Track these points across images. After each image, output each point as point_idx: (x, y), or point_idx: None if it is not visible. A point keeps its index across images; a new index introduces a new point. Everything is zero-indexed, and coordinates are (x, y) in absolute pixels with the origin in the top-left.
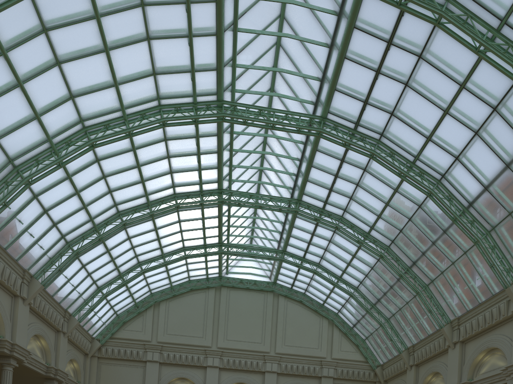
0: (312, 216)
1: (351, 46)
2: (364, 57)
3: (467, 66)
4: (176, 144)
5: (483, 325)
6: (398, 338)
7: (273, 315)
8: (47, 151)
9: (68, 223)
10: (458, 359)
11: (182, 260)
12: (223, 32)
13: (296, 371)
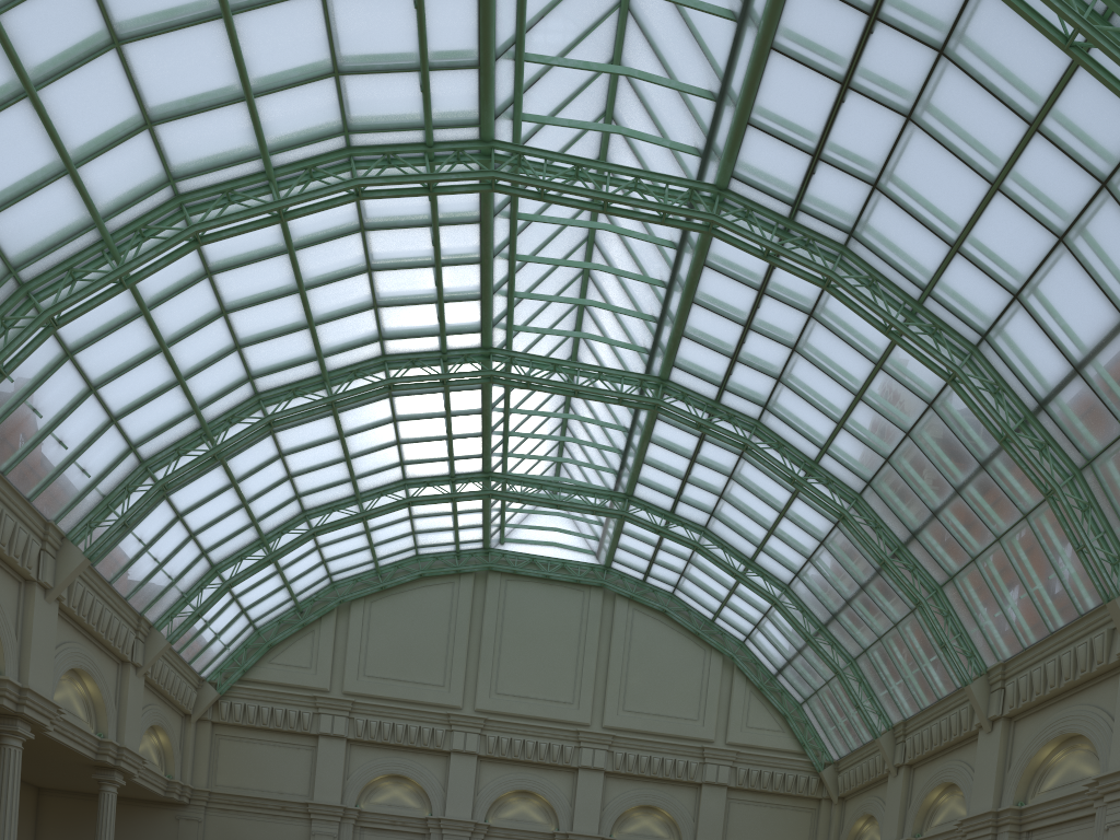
0: (691, 419)
1: (786, 21)
2: (816, 49)
3: (1047, 80)
4: (387, 240)
5: (1056, 683)
6: (873, 703)
7: (602, 642)
8: (95, 249)
9: (145, 417)
10: (997, 756)
11: (400, 509)
12: None
13: (646, 770)
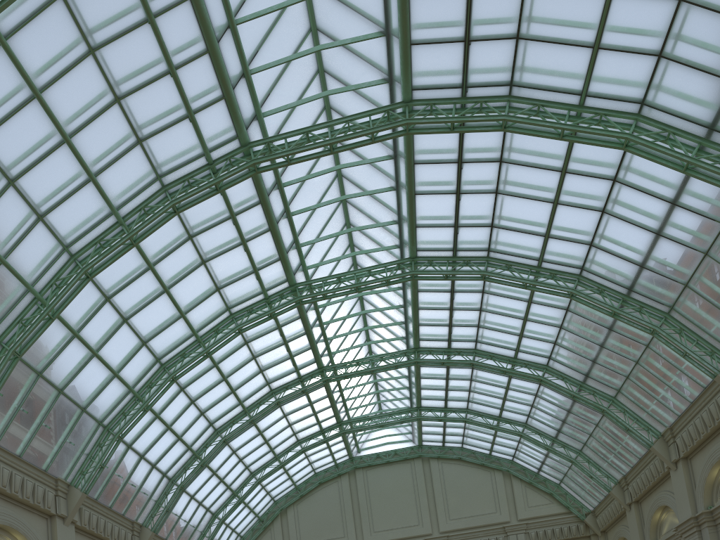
0: (437, 361)
1: (418, 181)
2: (437, 185)
3: (560, 151)
4: (259, 342)
5: (704, 430)
6: (601, 471)
7: (427, 486)
8: (132, 400)
9: (167, 459)
10: (685, 482)
11: (299, 455)
12: (276, 225)
13: None
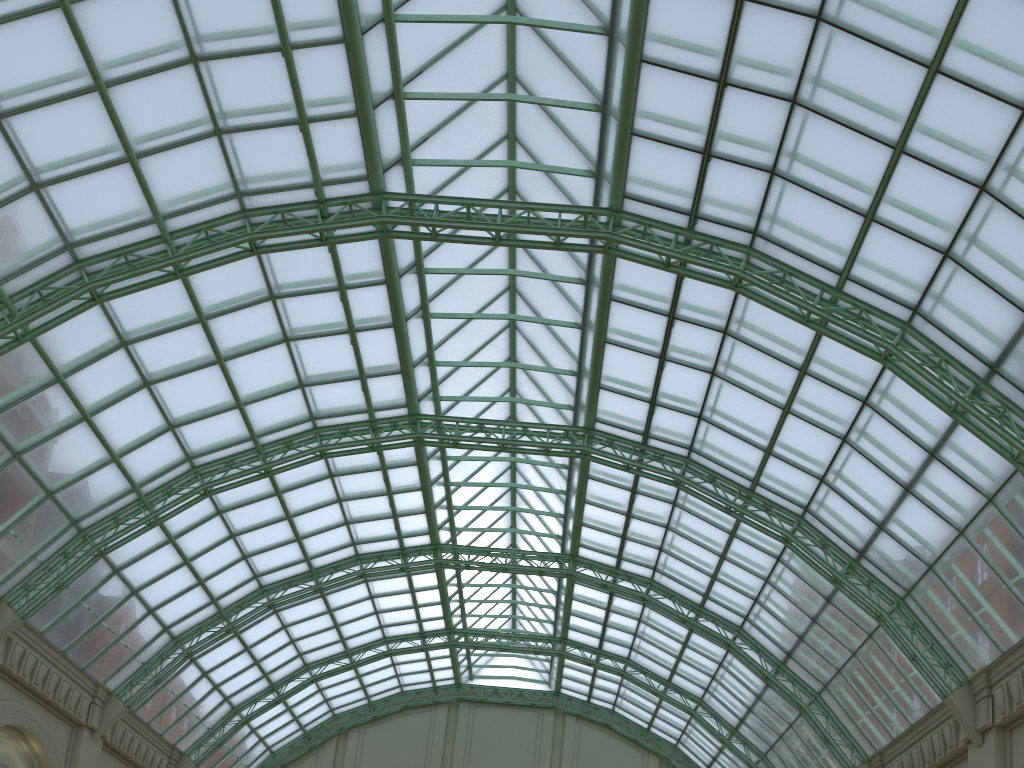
0: (596, 581)
1: (611, 325)
2: (636, 339)
3: (803, 342)
4: (350, 481)
5: (921, 766)
6: None
7: (555, 750)
8: (133, 504)
9: (174, 608)
10: None
11: (380, 658)
12: (403, 322)
13: None
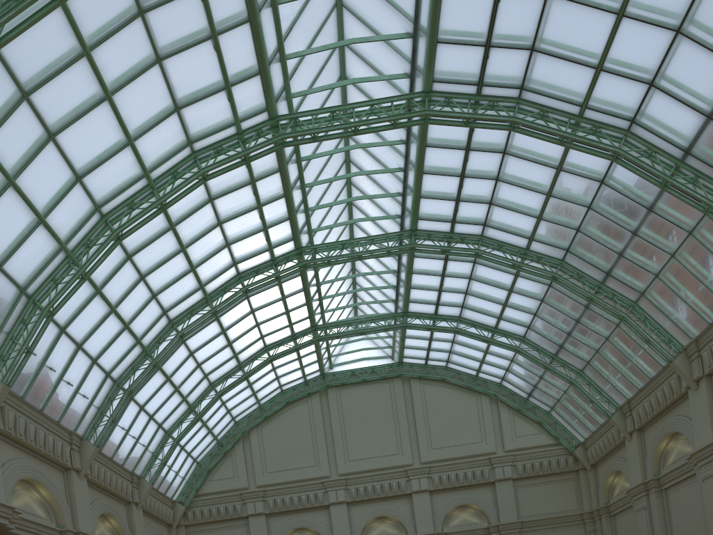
0: (437, 248)
1: None
2: None
3: None
4: (226, 201)
5: None
6: (602, 396)
7: (408, 410)
8: (64, 263)
9: (111, 354)
10: (707, 403)
11: (266, 365)
12: (258, 13)
13: (456, 482)
